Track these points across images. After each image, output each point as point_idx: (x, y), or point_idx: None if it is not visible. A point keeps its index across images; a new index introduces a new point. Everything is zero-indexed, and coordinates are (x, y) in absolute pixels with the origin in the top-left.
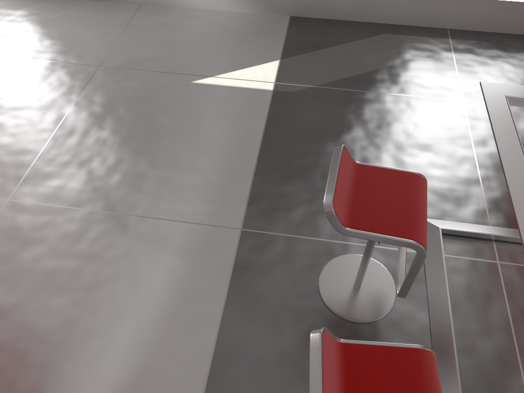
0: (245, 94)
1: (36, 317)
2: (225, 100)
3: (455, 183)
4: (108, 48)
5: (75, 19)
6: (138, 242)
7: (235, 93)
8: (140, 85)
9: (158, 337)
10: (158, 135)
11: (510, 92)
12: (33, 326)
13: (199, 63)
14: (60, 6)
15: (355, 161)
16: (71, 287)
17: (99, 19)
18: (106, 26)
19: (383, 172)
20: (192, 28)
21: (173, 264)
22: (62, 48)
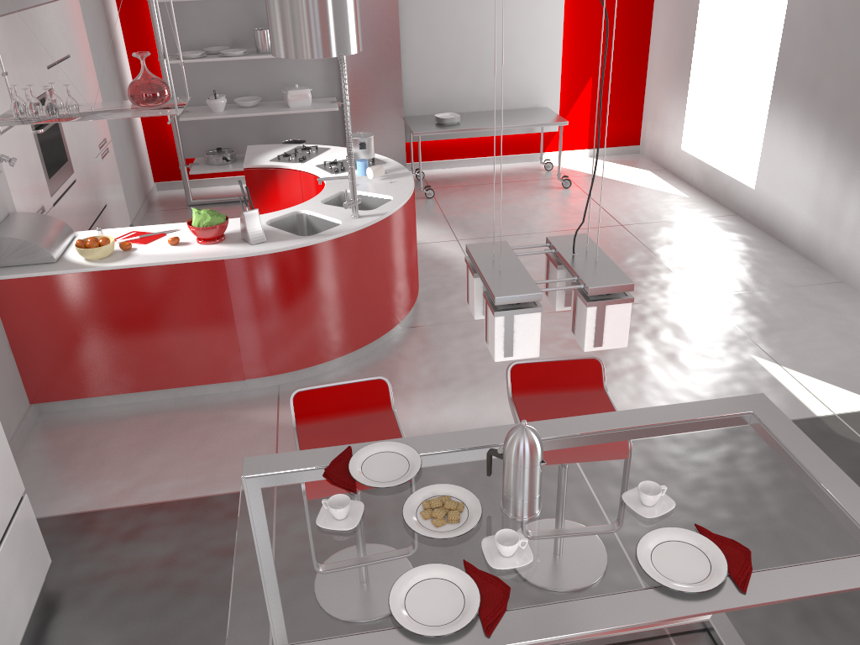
0: (781, 397)
1: (406, 370)
2: (751, 385)
3: (835, 643)
4: (735, 291)
5: (754, 259)
6: (505, 393)
7: (772, 389)
8: (704, 327)
9: (420, 433)
10: (645, 361)
11: (763, 414)
12: (398, 372)
13: (791, 350)
14: (762, 245)
15: (605, 387)
16: (440, 375)
17: (775, 269)
18: (768, 277)
19: (605, 406)
20: (850, 326)
21: (496, 419)
22: (701, 270)
